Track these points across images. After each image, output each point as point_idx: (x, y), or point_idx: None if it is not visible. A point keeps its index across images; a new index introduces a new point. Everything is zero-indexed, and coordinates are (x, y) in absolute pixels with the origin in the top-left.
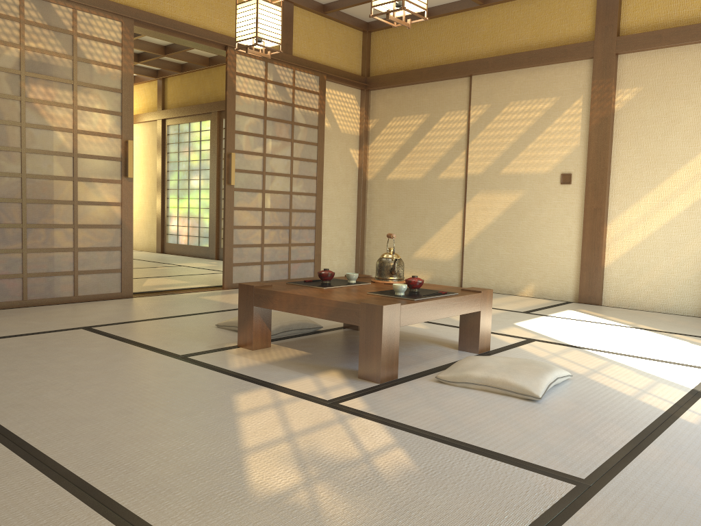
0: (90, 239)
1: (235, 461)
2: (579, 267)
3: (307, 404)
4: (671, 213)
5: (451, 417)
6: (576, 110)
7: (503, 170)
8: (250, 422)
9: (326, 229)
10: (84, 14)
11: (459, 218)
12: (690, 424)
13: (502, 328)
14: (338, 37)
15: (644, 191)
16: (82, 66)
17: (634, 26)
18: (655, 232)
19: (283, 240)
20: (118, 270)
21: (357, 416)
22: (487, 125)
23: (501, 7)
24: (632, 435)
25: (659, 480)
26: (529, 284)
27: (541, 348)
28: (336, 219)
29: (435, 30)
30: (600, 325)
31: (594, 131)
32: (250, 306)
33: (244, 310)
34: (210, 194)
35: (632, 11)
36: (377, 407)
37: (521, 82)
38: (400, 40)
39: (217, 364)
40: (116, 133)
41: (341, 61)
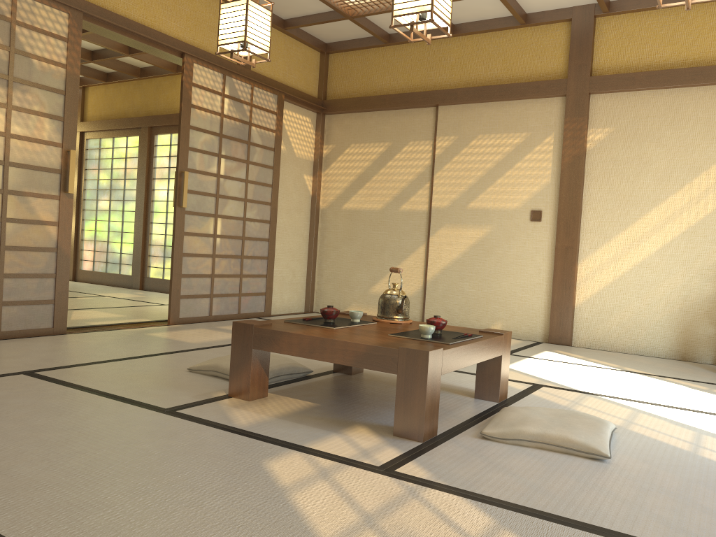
0: (19, 263)
1: None
2: (548, 306)
3: (358, 472)
4: (643, 254)
5: (532, 485)
6: (547, 147)
7: (470, 204)
8: (307, 502)
9: (278, 259)
10: (25, 0)
11: (422, 253)
12: None
13: None
14: (296, 55)
15: (615, 231)
16: (20, 60)
17: (607, 67)
18: (626, 273)
19: (234, 270)
20: (50, 301)
21: (427, 487)
22: (454, 157)
23: (470, 39)
24: None
25: None
26: (496, 323)
27: (556, 395)
28: (288, 249)
29: (399, 56)
30: (590, 368)
31: (566, 169)
32: (248, 348)
33: (238, 353)
34: (136, 217)
35: (604, 53)
36: (442, 474)
37: (490, 115)
38: (361, 64)
39: (218, 420)
40: (56, 140)
41: (299, 81)
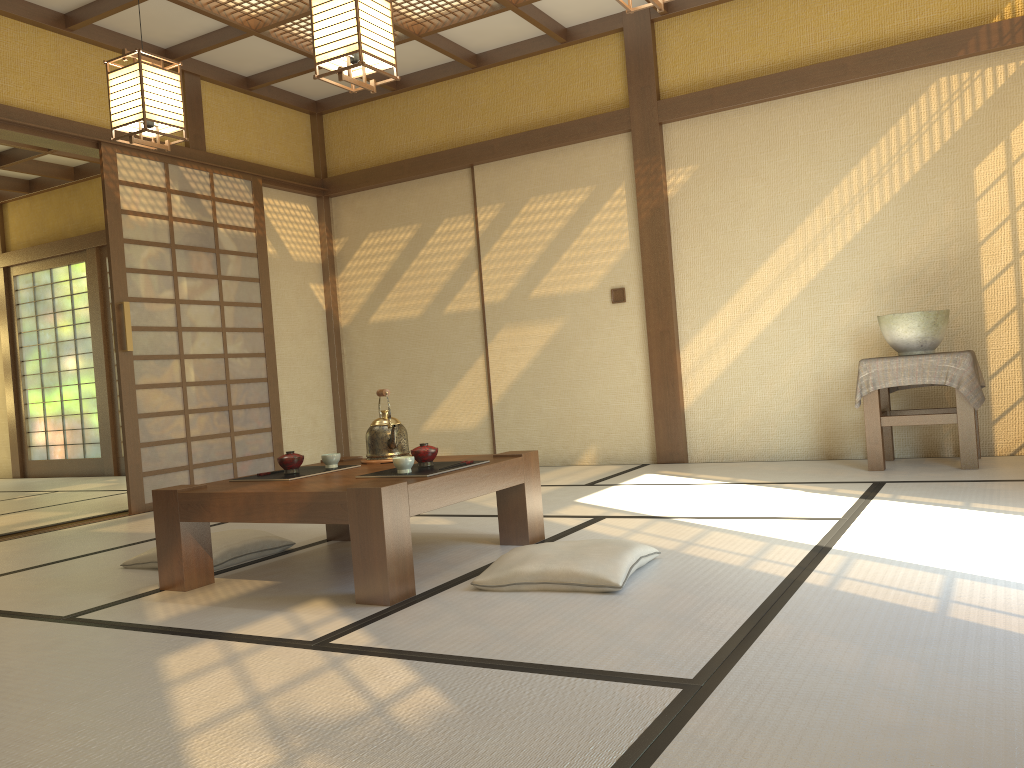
0: None
1: (167, 751)
2: (652, 414)
3: (279, 651)
4: (758, 326)
5: (499, 632)
6: (619, 202)
7: (533, 292)
8: (189, 692)
9: (287, 404)
10: None
11: (481, 367)
12: (819, 587)
13: (558, 508)
14: (274, 123)
15: (720, 301)
16: None
17: (677, 86)
18: (742, 354)
19: (220, 427)
20: None
21: (360, 654)
22: (503, 232)
23: (501, 71)
24: (748, 613)
25: (790, 662)
26: (589, 447)
27: (615, 526)
28: (301, 389)
29: (414, 106)
30: (690, 487)
31: (646, 228)
32: (175, 522)
33: (164, 531)
34: (96, 375)
35: (671, 67)
36: (389, 638)
37: (541, 170)
38: (366, 124)
39: (127, 620)
40: None
41: (283, 157)
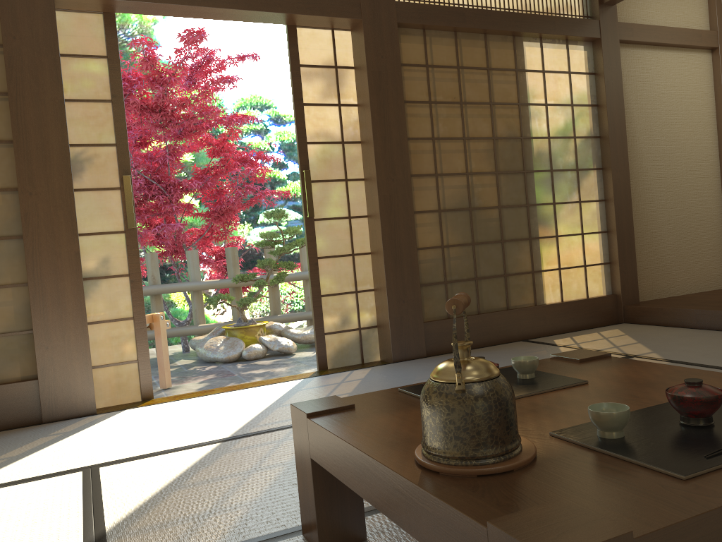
0: None
1: None
2: None
3: None
4: None
5: None
6: None
7: None
8: None
9: None
10: None
11: None
12: None
13: None
14: None
15: None
16: None
17: None
18: None
19: None
20: None
21: None
22: None
23: None
24: None
25: None
26: None
27: (183, 537)
28: None
29: None
30: None
31: None
32: None
33: None
34: None
35: None
36: None
37: None
38: None
39: None
40: None
41: None
